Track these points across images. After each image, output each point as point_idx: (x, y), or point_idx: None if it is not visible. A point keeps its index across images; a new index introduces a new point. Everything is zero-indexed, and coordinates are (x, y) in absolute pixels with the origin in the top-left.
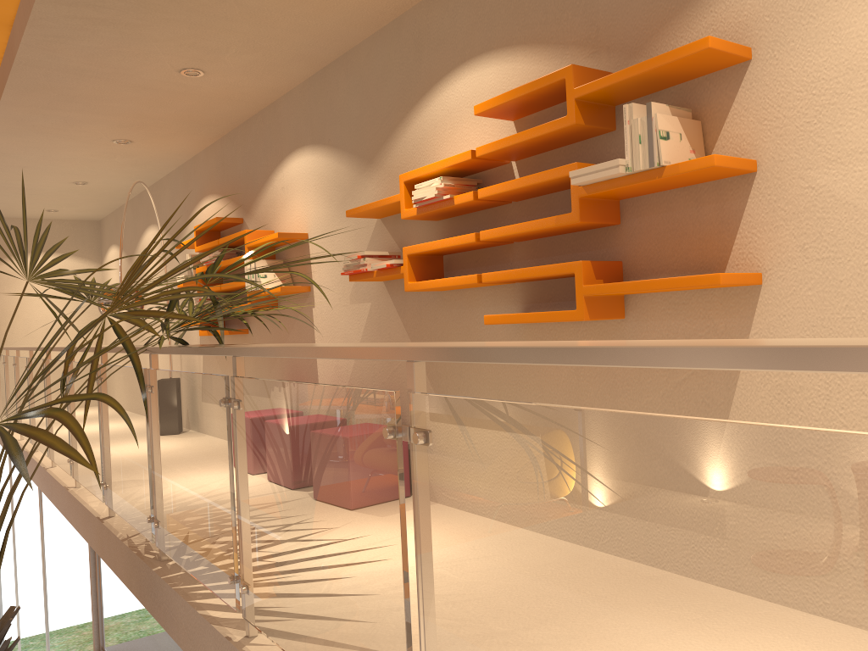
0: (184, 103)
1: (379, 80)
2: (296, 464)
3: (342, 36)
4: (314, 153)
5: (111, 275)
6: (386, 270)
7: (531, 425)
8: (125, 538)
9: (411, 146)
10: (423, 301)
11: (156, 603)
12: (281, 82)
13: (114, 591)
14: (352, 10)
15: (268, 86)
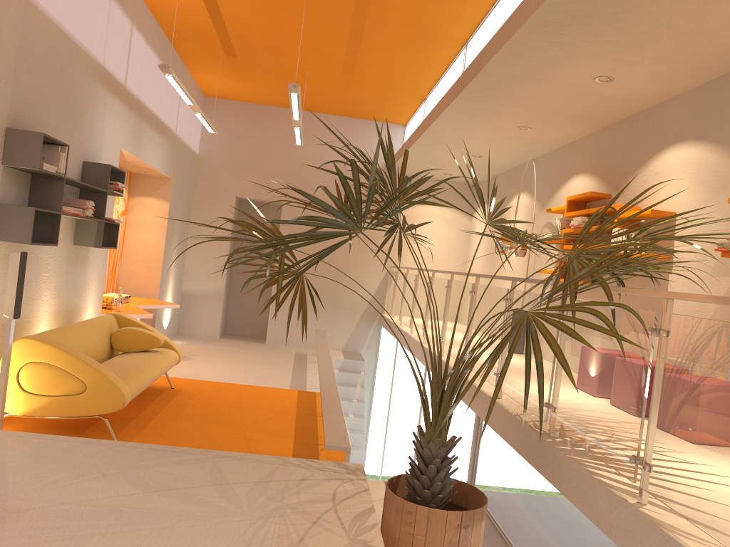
0: (585, 102)
1: None
2: (727, 383)
3: None
4: (696, 147)
5: (478, 226)
6: None
7: None
8: (515, 414)
9: None
10: None
11: (545, 464)
12: (675, 87)
13: (494, 450)
14: None
15: (662, 90)
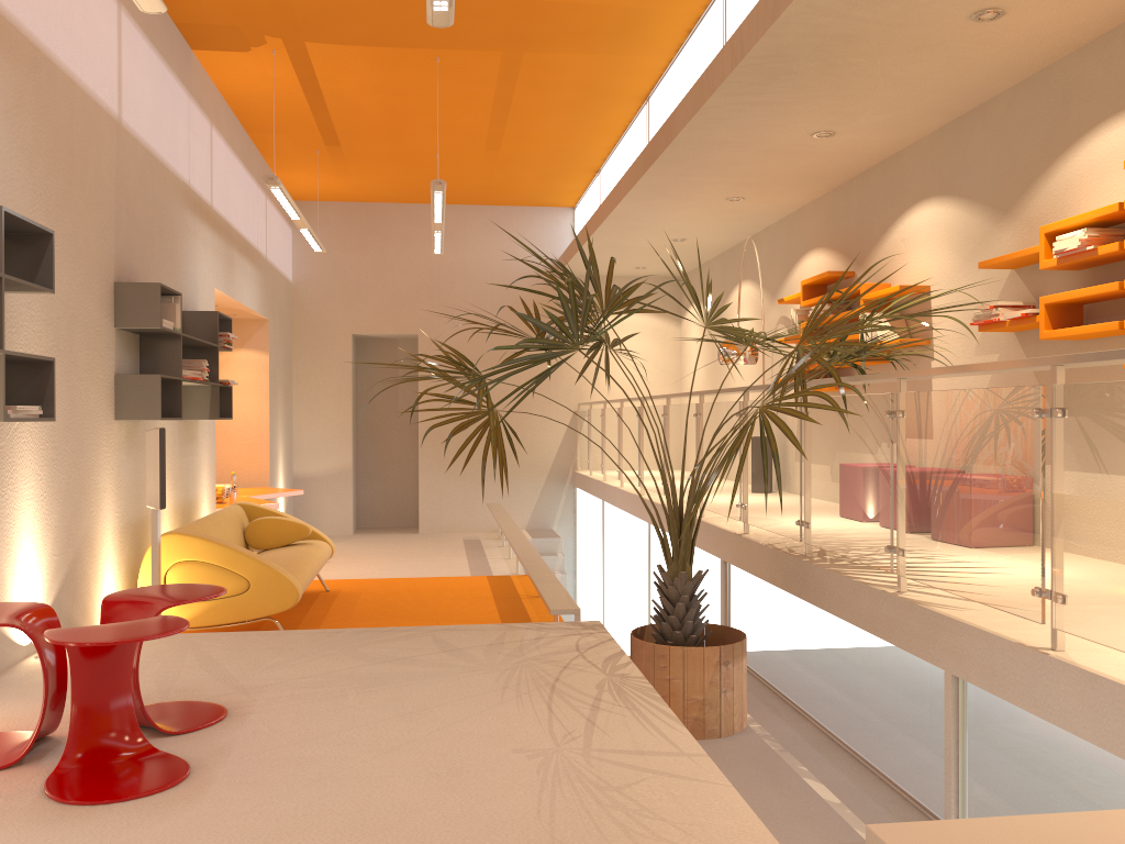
0: (806, 161)
1: (1020, 130)
2: (955, 448)
3: (981, 89)
4: (942, 204)
5: (691, 334)
6: (1020, 320)
7: None
8: (767, 544)
9: (1053, 196)
10: (1058, 351)
11: (804, 586)
12: (909, 134)
13: (748, 595)
14: (996, 68)
15: (894, 138)
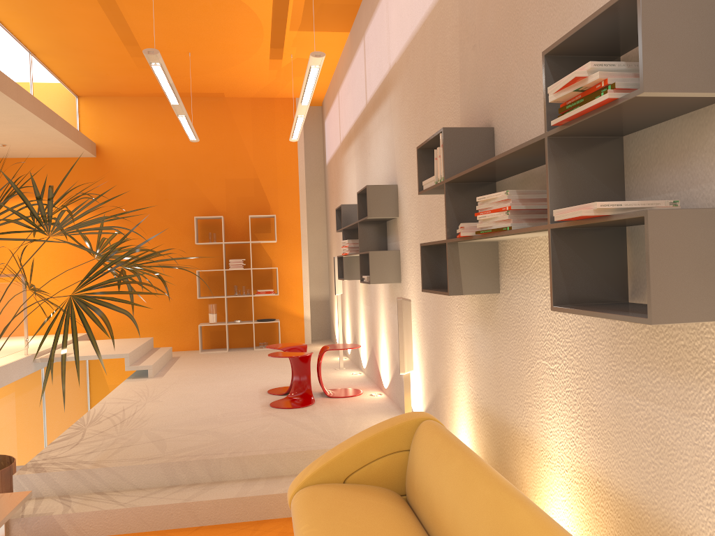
0: None
1: None
2: None
3: None
4: None
5: None
6: None
7: (4, 286)
8: None
9: None
10: None
11: None
12: None
13: None
14: None
15: None
